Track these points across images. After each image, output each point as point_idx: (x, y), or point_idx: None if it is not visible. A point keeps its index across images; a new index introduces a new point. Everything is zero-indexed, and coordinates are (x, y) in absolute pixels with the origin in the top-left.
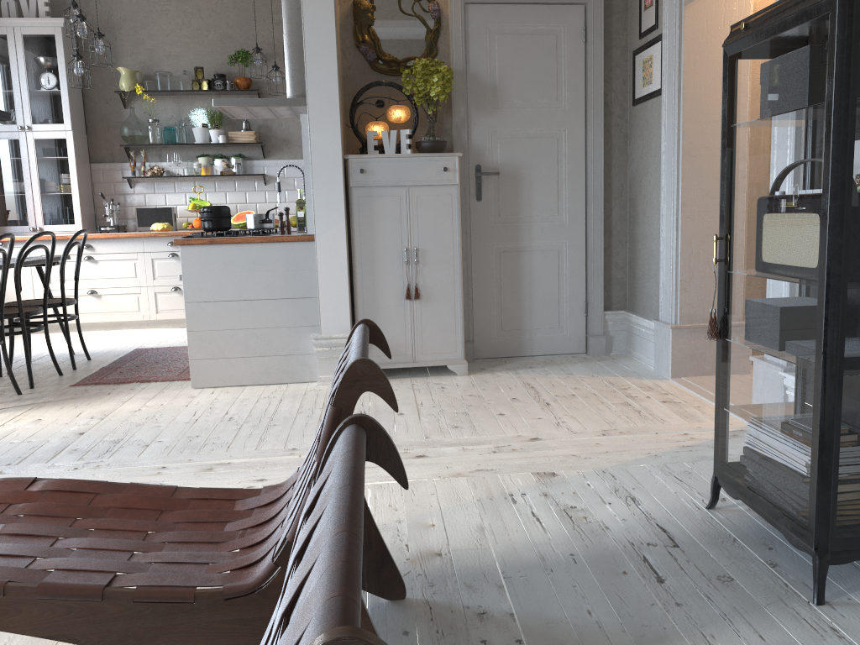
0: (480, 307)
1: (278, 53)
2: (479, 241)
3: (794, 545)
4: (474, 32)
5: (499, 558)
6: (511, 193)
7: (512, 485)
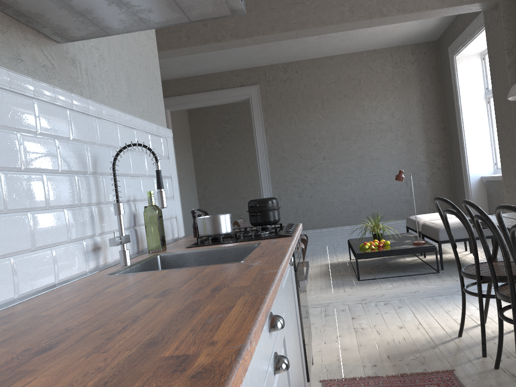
0: None
1: None
2: None
3: None
4: None
5: None
6: None
7: None
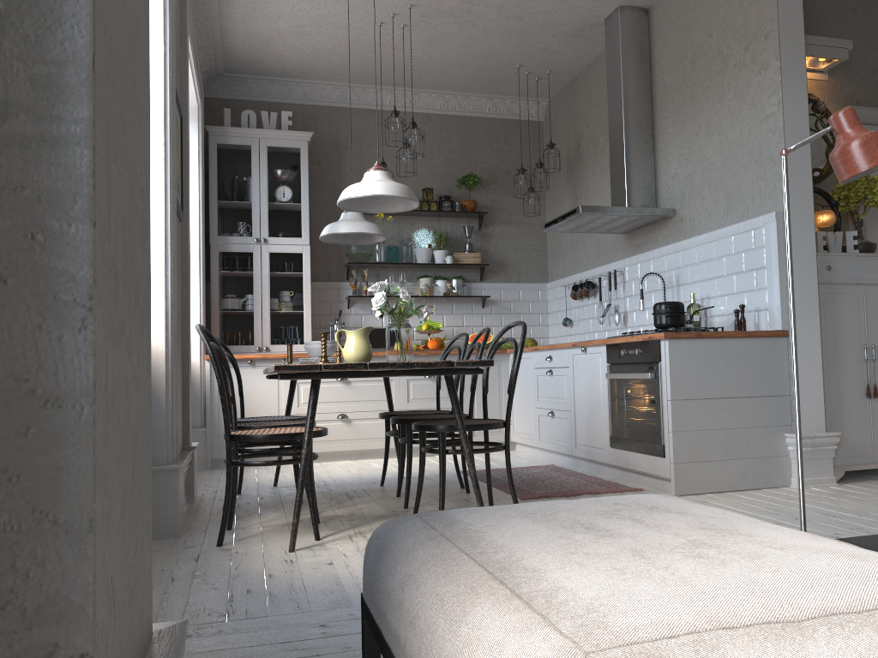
0: None
1: (497, 179)
2: None
3: None
4: None
5: None
6: None
7: None
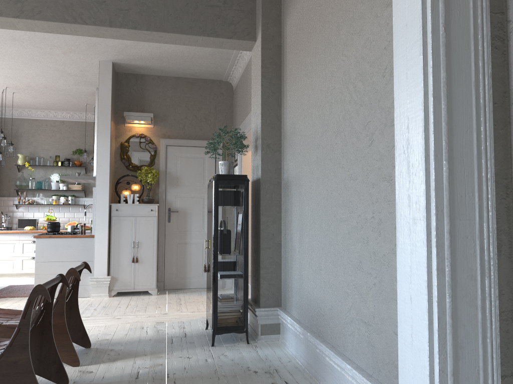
0: (168, 267)
1: None
2: (168, 239)
3: (211, 331)
4: (170, 156)
5: (126, 340)
6: (183, 219)
7: (146, 325)
